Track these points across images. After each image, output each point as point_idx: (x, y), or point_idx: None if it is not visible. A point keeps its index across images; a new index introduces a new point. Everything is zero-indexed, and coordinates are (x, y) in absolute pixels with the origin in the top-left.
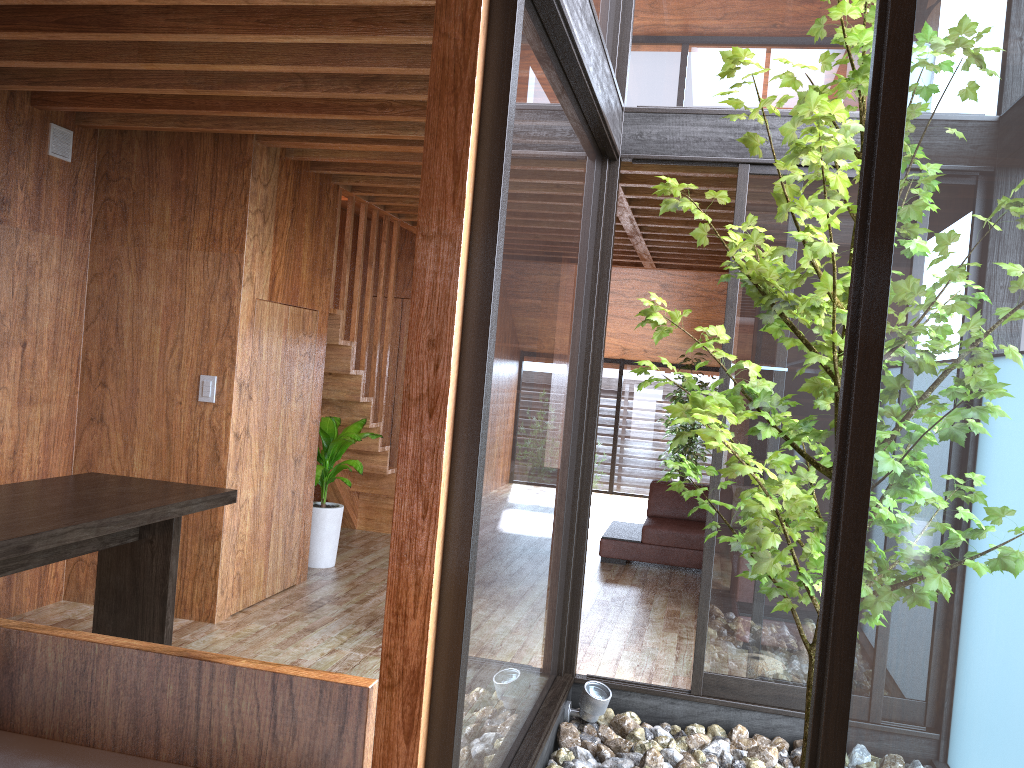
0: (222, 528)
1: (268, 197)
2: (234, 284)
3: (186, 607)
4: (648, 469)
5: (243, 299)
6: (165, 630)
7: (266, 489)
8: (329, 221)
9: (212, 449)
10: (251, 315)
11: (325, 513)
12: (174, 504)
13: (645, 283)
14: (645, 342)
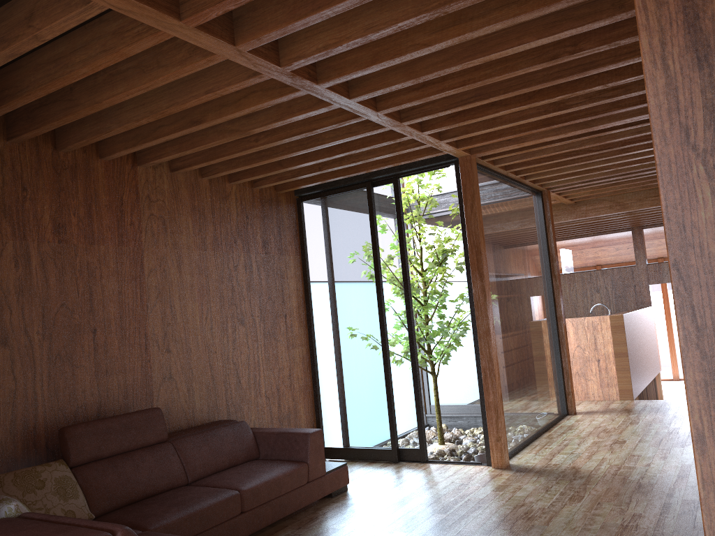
0: None
1: None
2: None
3: None
4: None
5: None
6: None
7: None
8: None
9: None
10: None
11: None
12: None
13: None
14: None
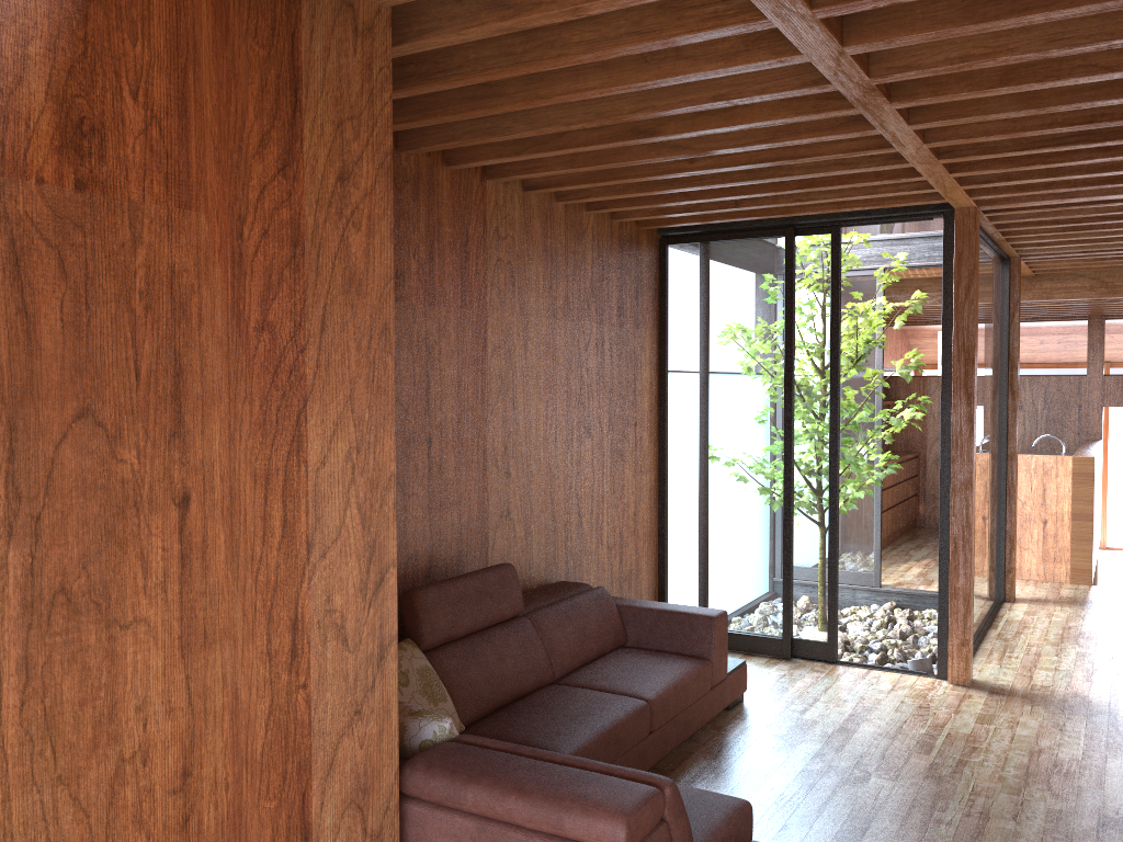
0: None
1: None
2: None
3: None
4: None
5: None
6: None
7: None
8: None
9: None
10: None
11: None
12: None
13: None
14: None
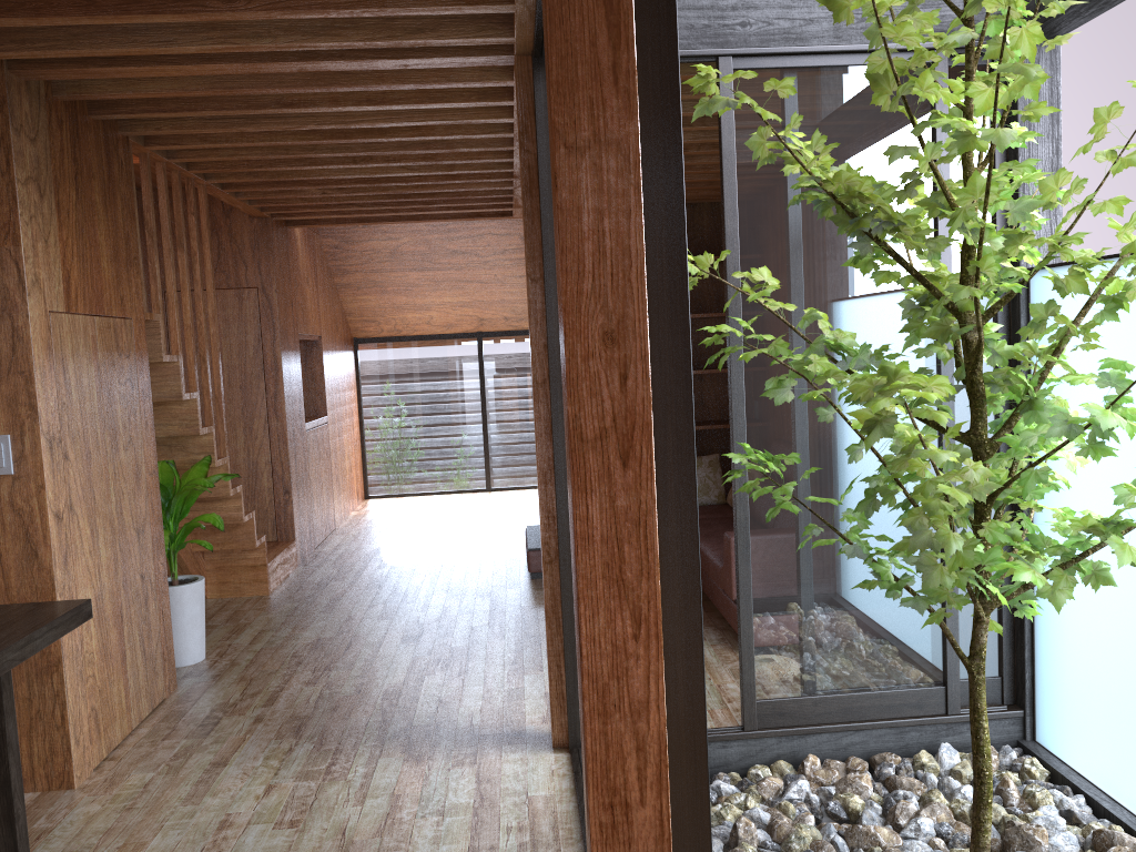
0: (61, 653)
1: (40, 158)
2: (13, 293)
3: (24, 776)
4: (528, 455)
5: (32, 314)
6: (17, 829)
7: (109, 581)
8: (125, 189)
9: (23, 542)
10: (47, 337)
11: (182, 592)
12: (10, 647)
13: (503, 237)
14: (506, 308)
